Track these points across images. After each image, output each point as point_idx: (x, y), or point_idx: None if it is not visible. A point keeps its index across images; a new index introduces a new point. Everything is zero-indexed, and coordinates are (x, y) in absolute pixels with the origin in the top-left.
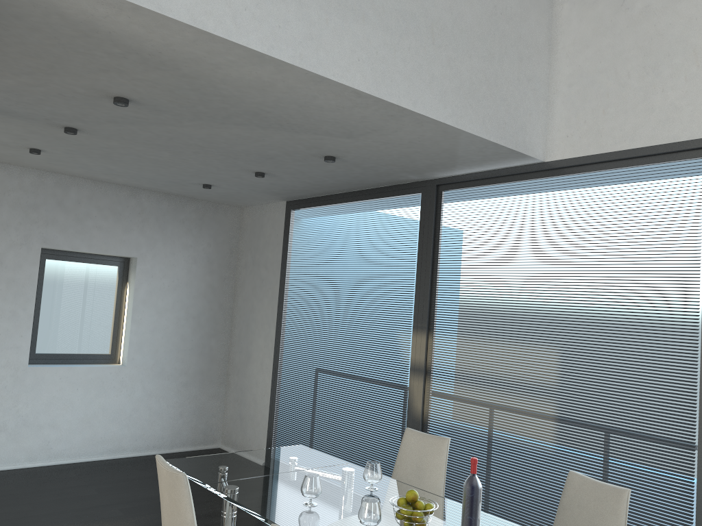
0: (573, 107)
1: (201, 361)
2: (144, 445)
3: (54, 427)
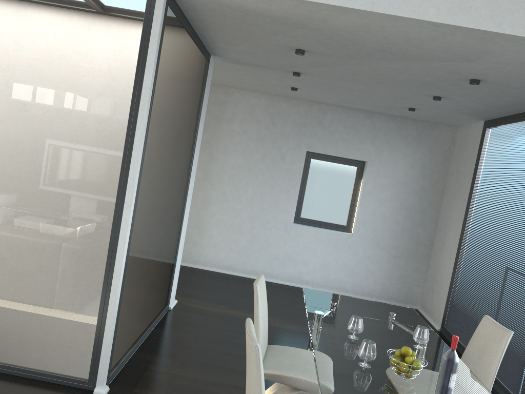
0: None
1: (409, 242)
2: (361, 291)
3: (304, 265)
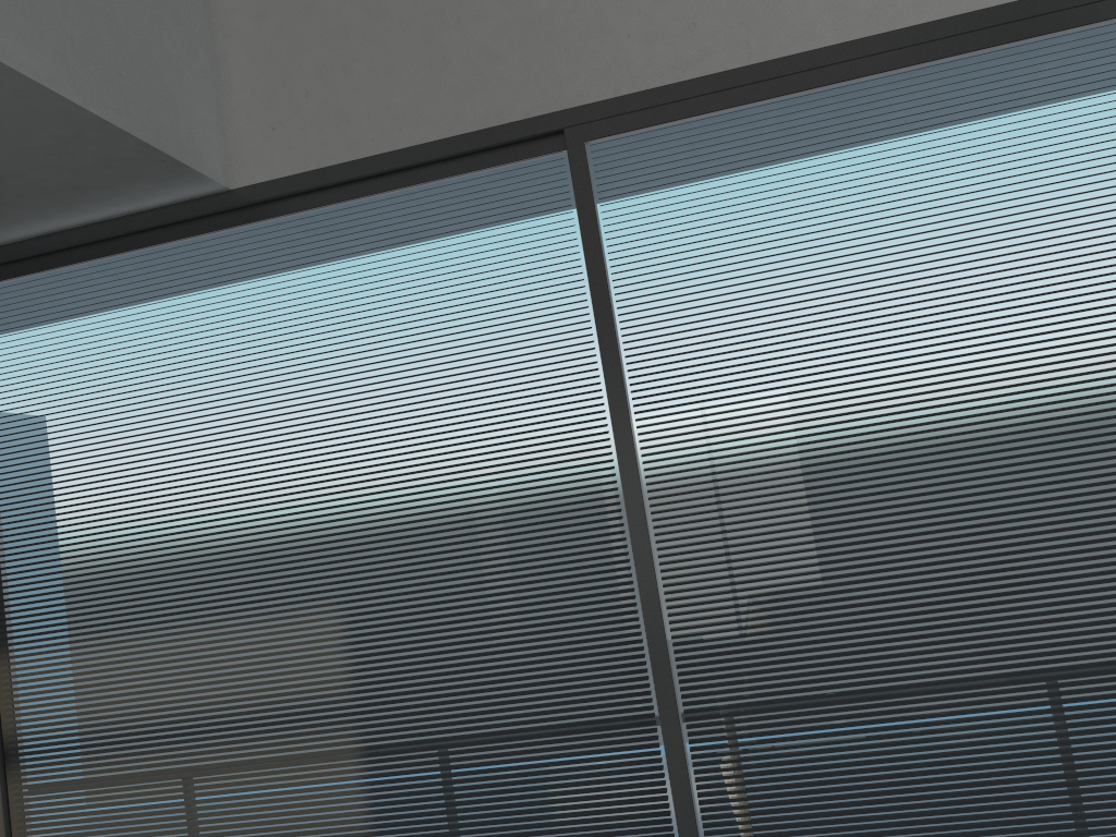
0: (275, 63)
1: None
2: None
3: None
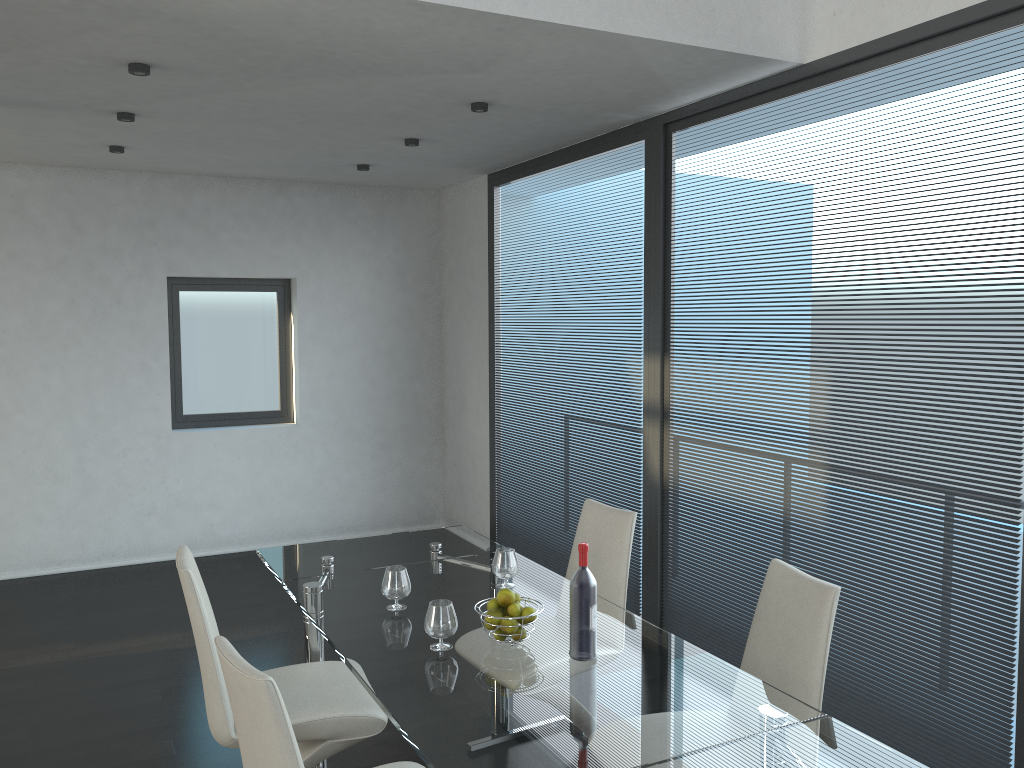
0: None
1: (402, 414)
2: (337, 527)
3: (216, 507)
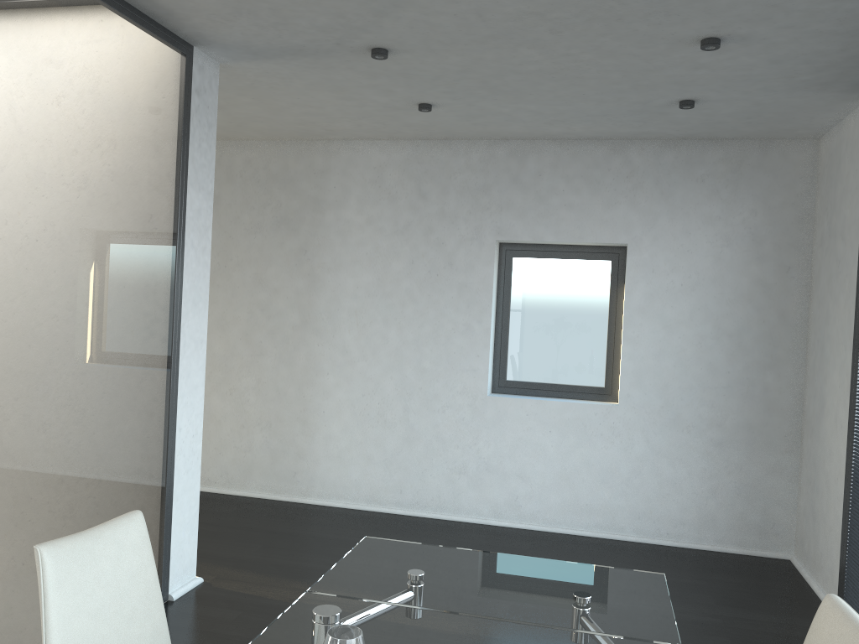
0: None
1: (747, 409)
2: (653, 528)
3: (522, 479)
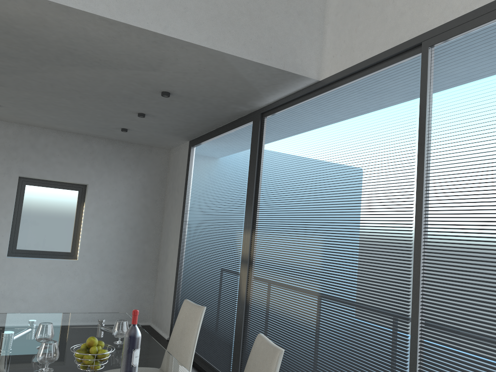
0: (337, 31)
1: (136, 260)
2: None
3: (24, 301)
